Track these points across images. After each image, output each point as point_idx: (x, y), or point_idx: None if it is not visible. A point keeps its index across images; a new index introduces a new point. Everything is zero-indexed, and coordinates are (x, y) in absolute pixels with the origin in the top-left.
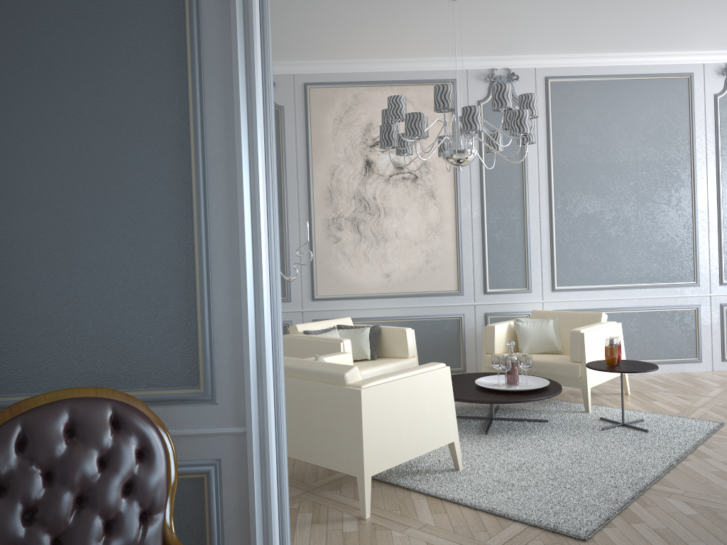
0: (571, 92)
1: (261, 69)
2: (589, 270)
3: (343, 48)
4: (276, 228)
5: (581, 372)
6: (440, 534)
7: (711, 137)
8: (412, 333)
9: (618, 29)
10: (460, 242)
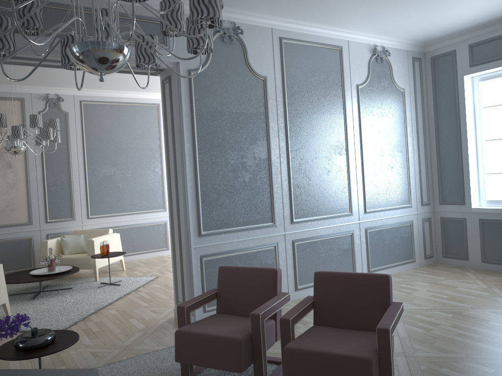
0: (95, 109)
1: None
2: (108, 206)
3: None
4: None
5: (93, 261)
6: None
7: None
8: None
9: (113, 82)
10: (29, 193)
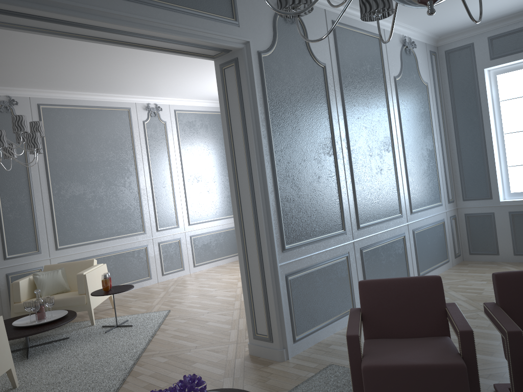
0: (57, 115)
1: None
2: (80, 232)
3: None
4: None
5: (87, 300)
6: None
7: (143, 145)
8: None
9: (86, 79)
10: None
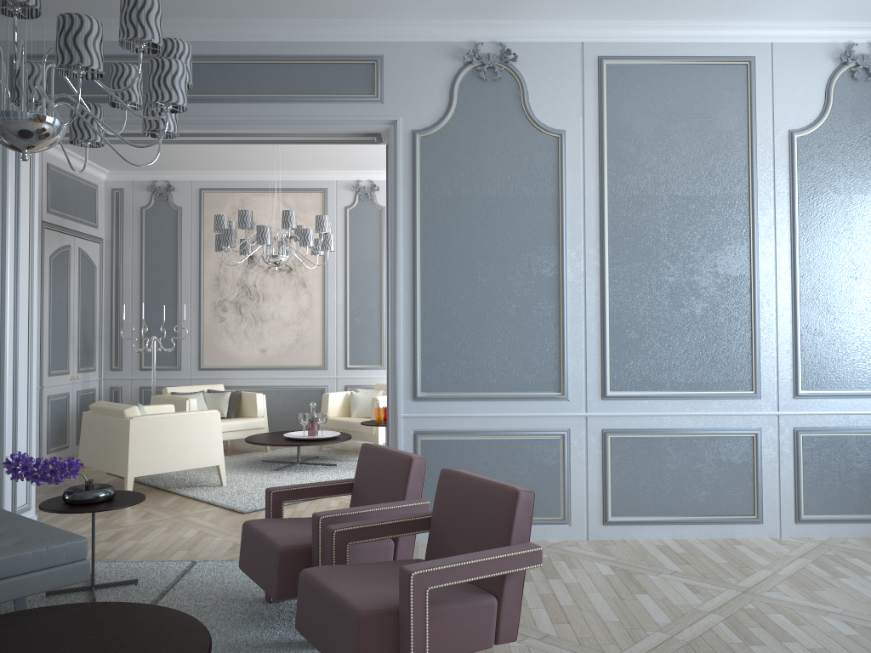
0: None
1: (15, 232)
2: None
3: (224, 164)
4: (31, 314)
5: (376, 430)
6: (162, 509)
7: None
8: (263, 398)
9: None
10: (326, 324)
